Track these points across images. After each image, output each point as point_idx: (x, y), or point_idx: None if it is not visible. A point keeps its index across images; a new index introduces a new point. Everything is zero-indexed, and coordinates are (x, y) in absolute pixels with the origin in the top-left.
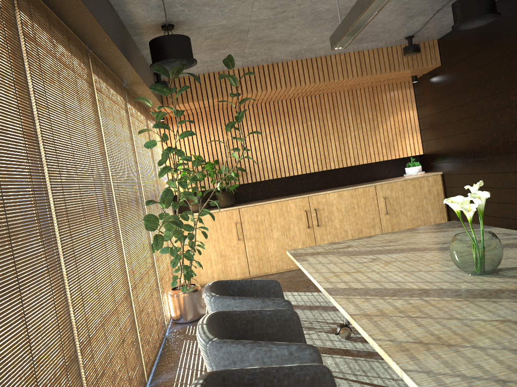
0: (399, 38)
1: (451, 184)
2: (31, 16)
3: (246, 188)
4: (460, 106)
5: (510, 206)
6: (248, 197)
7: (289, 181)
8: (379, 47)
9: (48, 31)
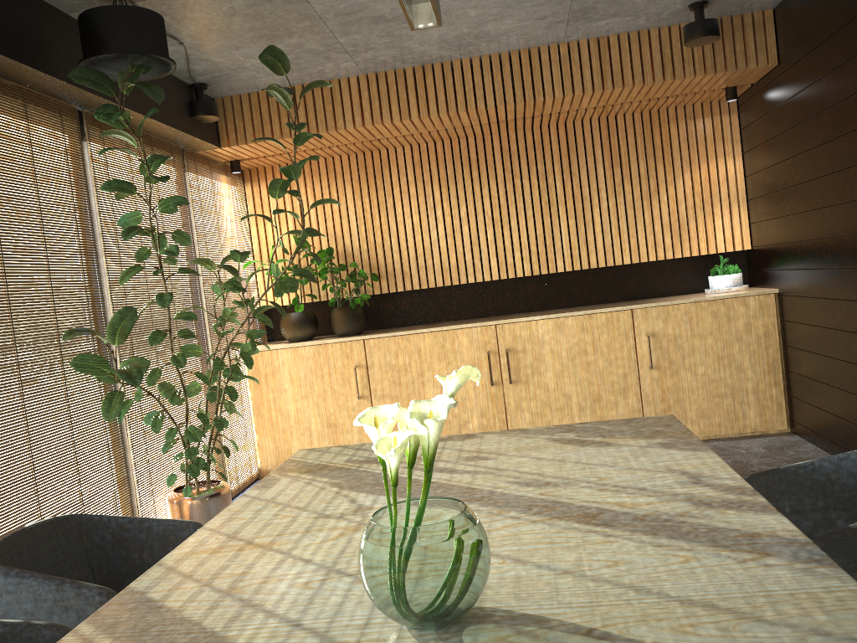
0: (675, 6)
1: (792, 316)
2: None
3: (398, 300)
4: (807, 152)
5: None
6: (400, 317)
7: (477, 292)
8: (642, 28)
9: None
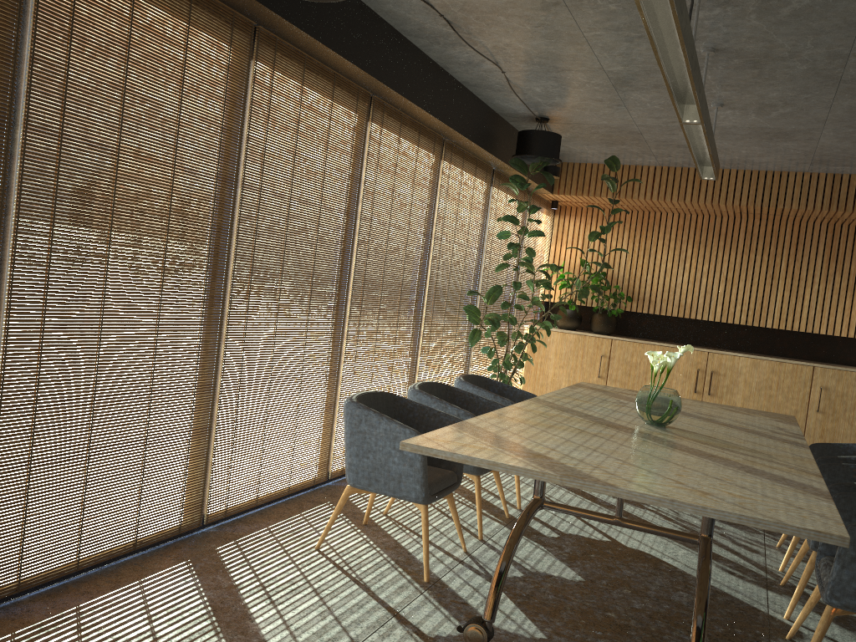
0: None
1: None
2: (381, 124)
3: (640, 319)
4: None
5: None
6: (639, 331)
7: (701, 327)
8: None
9: (397, 132)
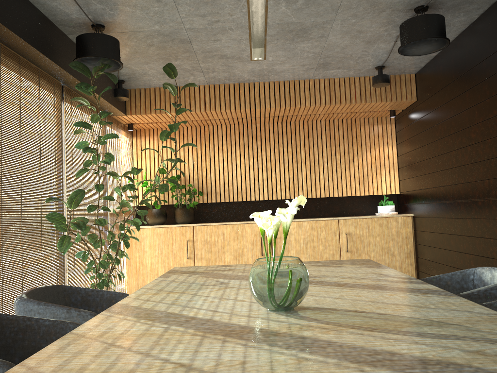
0: (368, 67)
1: (420, 228)
2: None
3: (211, 207)
4: (430, 144)
5: (467, 256)
6: (211, 217)
7: (255, 206)
8: (351, 76)
9: None
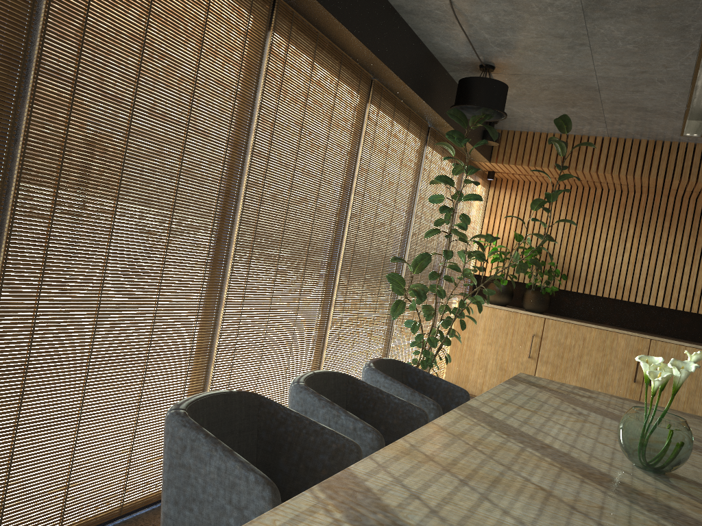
0: None
1: None
2: (288, 39)
3: (574, 298)
4: None
5: None
6: (572, 311)
7: (639, 311)
8: None
9: (310, 54)
